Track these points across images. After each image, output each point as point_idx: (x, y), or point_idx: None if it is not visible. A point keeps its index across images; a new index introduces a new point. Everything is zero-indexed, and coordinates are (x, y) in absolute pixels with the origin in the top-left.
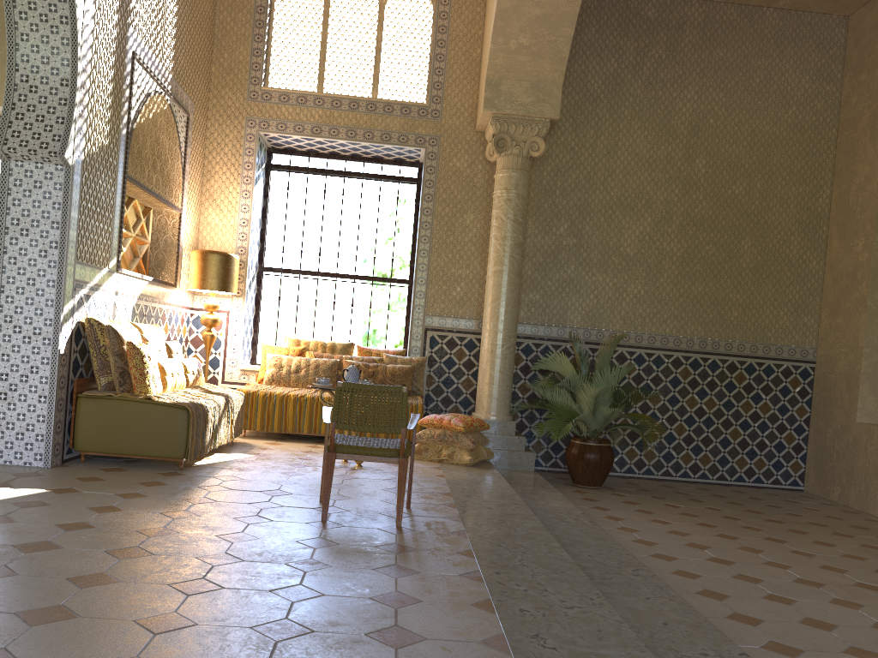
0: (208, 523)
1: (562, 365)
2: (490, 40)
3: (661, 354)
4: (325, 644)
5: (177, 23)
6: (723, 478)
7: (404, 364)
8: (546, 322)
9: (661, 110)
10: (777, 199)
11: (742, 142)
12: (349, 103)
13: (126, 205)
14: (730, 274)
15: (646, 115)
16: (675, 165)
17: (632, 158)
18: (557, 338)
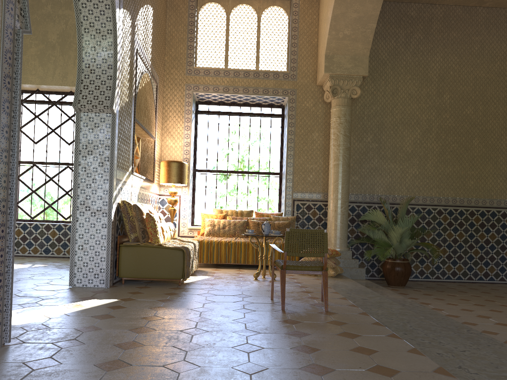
0: (221, 313)
1: (378, 216)
2: (327, 33)
3: (430, 208)
4: (349, 376)
5: (152, 32)
6: (470, 278)
7: (283, 221)
8: (363, 193)
9: (422, 68)
10: (492, 115)
11: (469, 84)
12: (243, 73)
13: None
14: (467, 160)
15: (413, 71)
16: (432, 99)
17: (407, 96)
18: (370, 202)
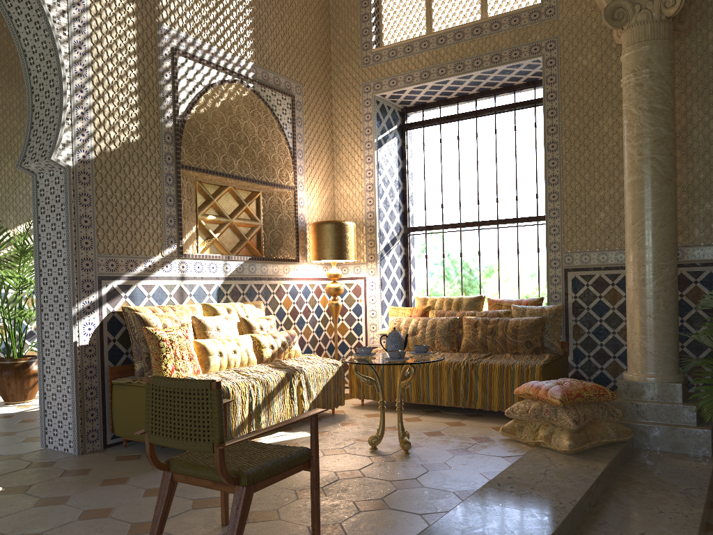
0: None
1: None
2: None
3: None
4: None
5: (254, 13)
6: None
7: (533, 316)
8: None
9: None
10: None
11: None
12: (453, 35)
13: (215, 193)
14: None
15: None
16: None
17: None
18: None
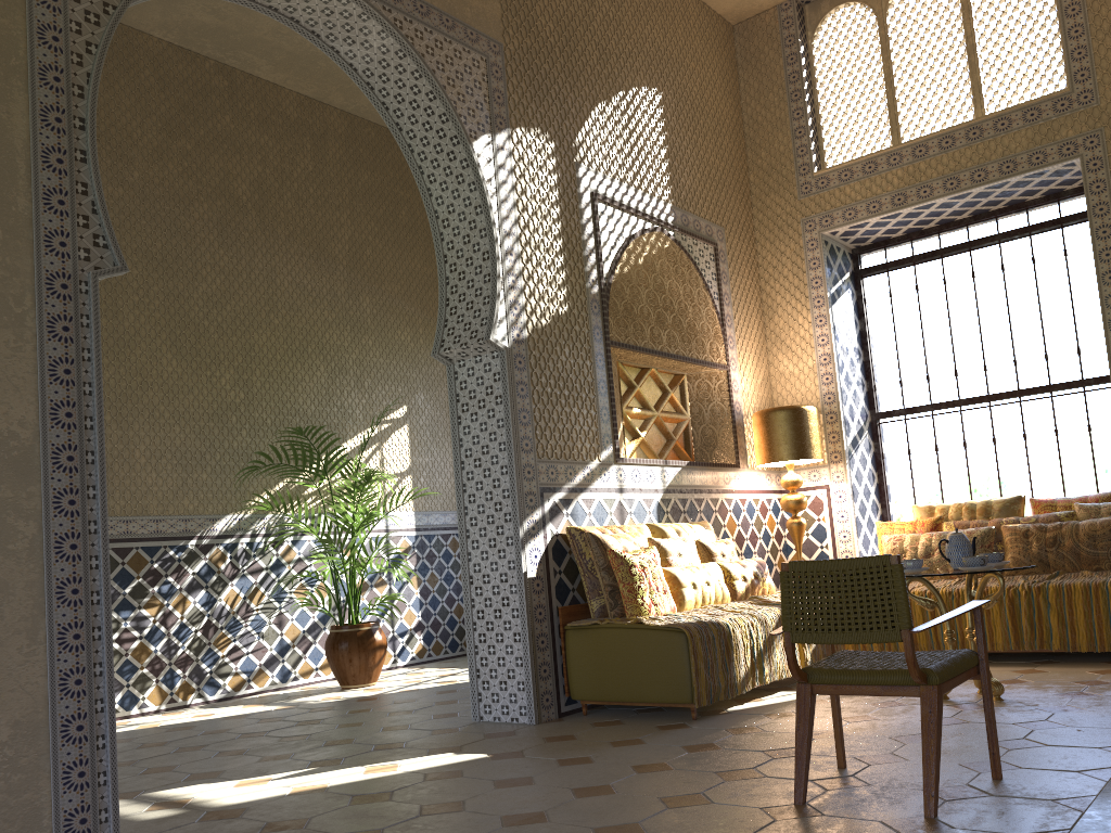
0: (612, 805)
1: None
2: None
3: None
4: None
5: (667, 140)
6: None
7: None
8: None
9: None
10: None
11: None
12: (938, 142)
13: (637, 378)
14: None
15: None
16: None
17: None
18: None
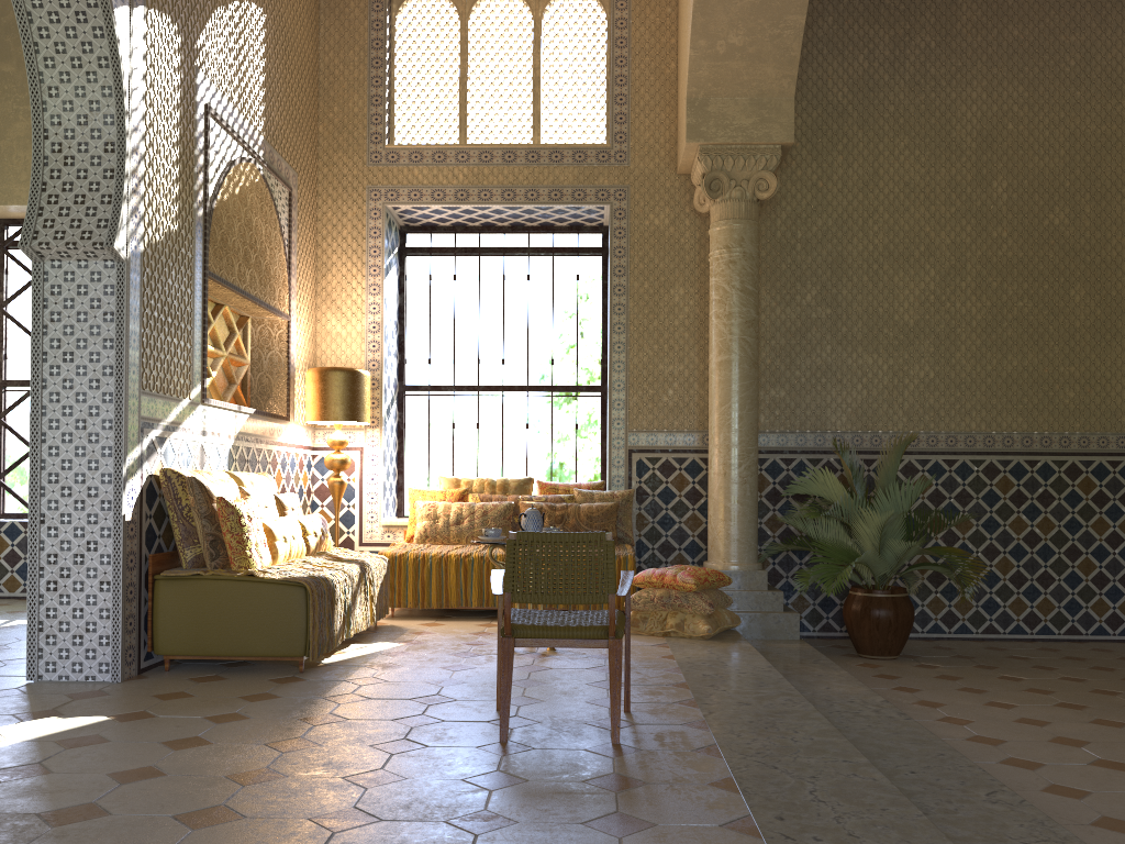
0: (333, 756)
1: (828, 486)
2: (688, 45)
3: (967, 460)
4: None
5: (265, 67)
6: (1074, 631)
7: (603, 501)
8: (798, 428)
9: (936, 118)
10: (1117, 226)
11: (1057, 151)
12: (502, 154)
13: (213, 314)
14: (1057, 339)
15: (914, 128)
16: (963, 193)
17: (900, 190)
18: (815, 449)
